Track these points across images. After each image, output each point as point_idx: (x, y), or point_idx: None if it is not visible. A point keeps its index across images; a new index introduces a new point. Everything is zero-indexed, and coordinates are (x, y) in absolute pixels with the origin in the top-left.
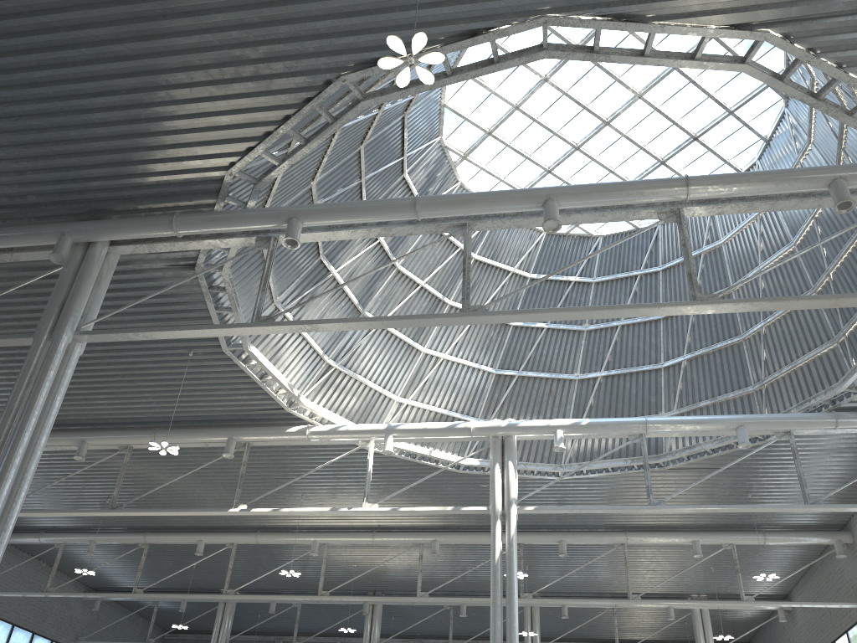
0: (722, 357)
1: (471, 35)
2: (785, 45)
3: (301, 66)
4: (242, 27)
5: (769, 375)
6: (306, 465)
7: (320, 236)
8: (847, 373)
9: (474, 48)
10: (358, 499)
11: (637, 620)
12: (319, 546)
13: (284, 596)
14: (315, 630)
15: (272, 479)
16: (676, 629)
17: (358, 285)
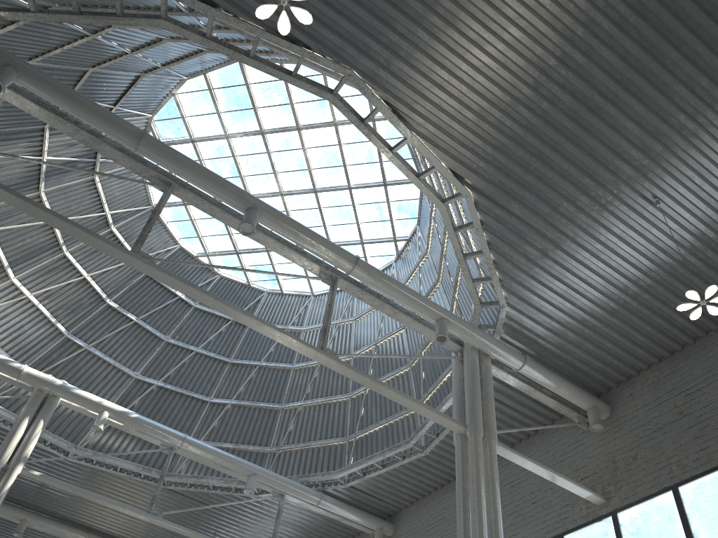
0: (260, 414)
1: (290, 41)
2: (472, 209)
3: None
4: None
5: (287, 444)
6: None
7: (23, 103)
8: (346, 466)
9: (227, 70)
10: None
11: None
12: None
13: None
14: None
15: None
16: None
17: None
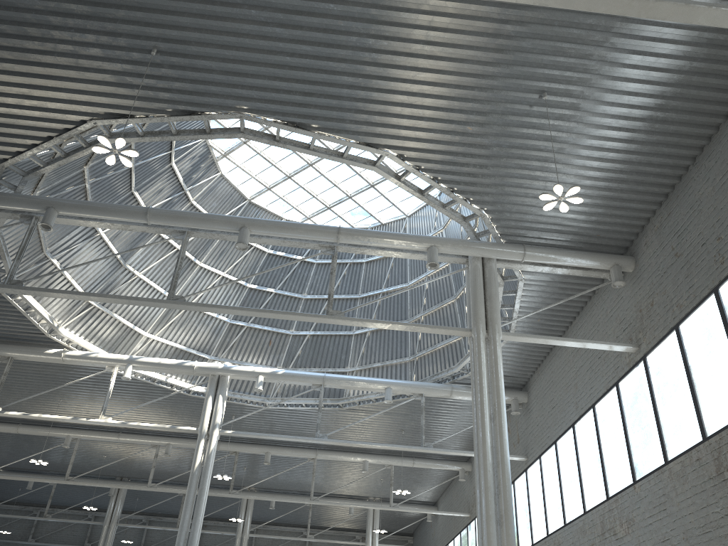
0: (394, 333)
1: (190, 113)
2: (399, 161)
3: (63, 107)
4: (15, 73)
5: (420, 351)
6: (64, 377)
7: (73, 222)
8: (460, 360)
9: None
10: (108, 407)
11: (331, 513)
12: (72, 440)
13: (34, 478)
14: (71, 504)
15: (34, 384)
16: (360, 521)
17: (122, 244)
